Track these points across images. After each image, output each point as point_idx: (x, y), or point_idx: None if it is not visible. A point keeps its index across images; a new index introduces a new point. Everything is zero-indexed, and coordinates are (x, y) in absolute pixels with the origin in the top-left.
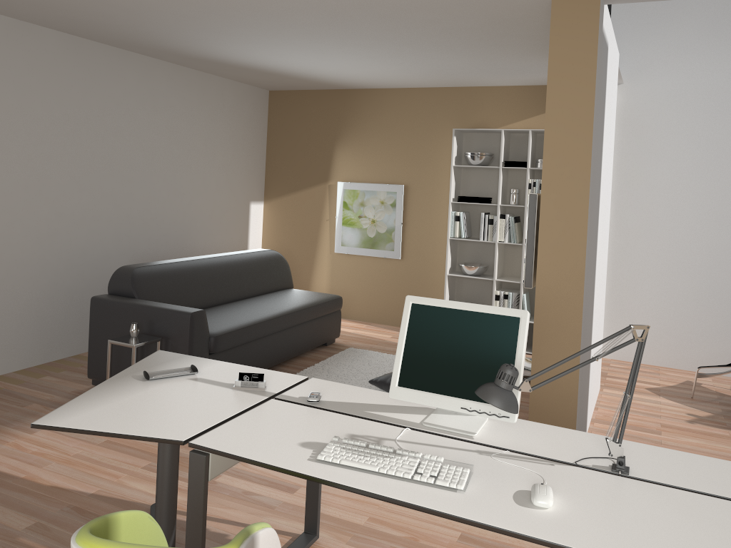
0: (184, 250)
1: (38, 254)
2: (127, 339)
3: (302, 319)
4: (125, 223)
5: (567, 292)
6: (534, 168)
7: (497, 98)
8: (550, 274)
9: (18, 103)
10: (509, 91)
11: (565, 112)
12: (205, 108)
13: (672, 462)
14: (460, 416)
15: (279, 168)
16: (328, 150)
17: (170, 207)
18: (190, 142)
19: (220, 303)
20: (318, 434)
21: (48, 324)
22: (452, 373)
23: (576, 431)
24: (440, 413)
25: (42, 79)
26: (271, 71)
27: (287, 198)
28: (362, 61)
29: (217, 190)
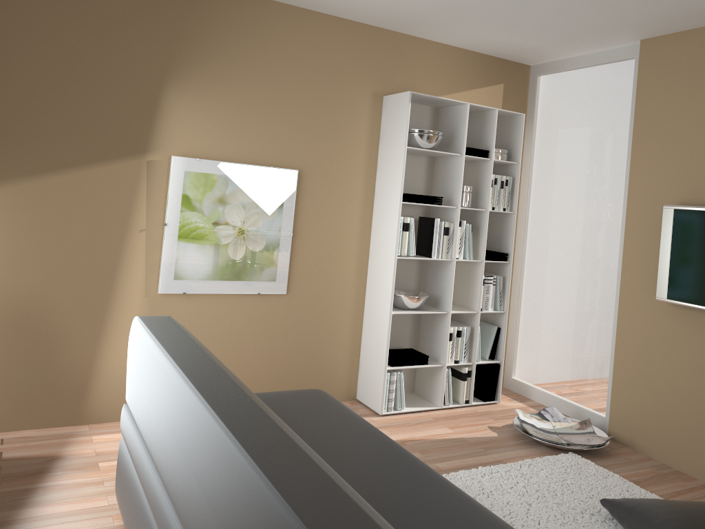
0: None
1: None
2: None
3: None
4: None
5: None
6: (498, 160)
7: (429, 57)
8: None
9: None
10: (442, 51)
11: None
12: None
13: None
14: None
15: (17, 113)
16: (148, 92)
17: None
18: None
19: None
20: None
21: None
22: None
23: None
24: None
25: None
26: None
27: (38, 184)
28: None
29: None
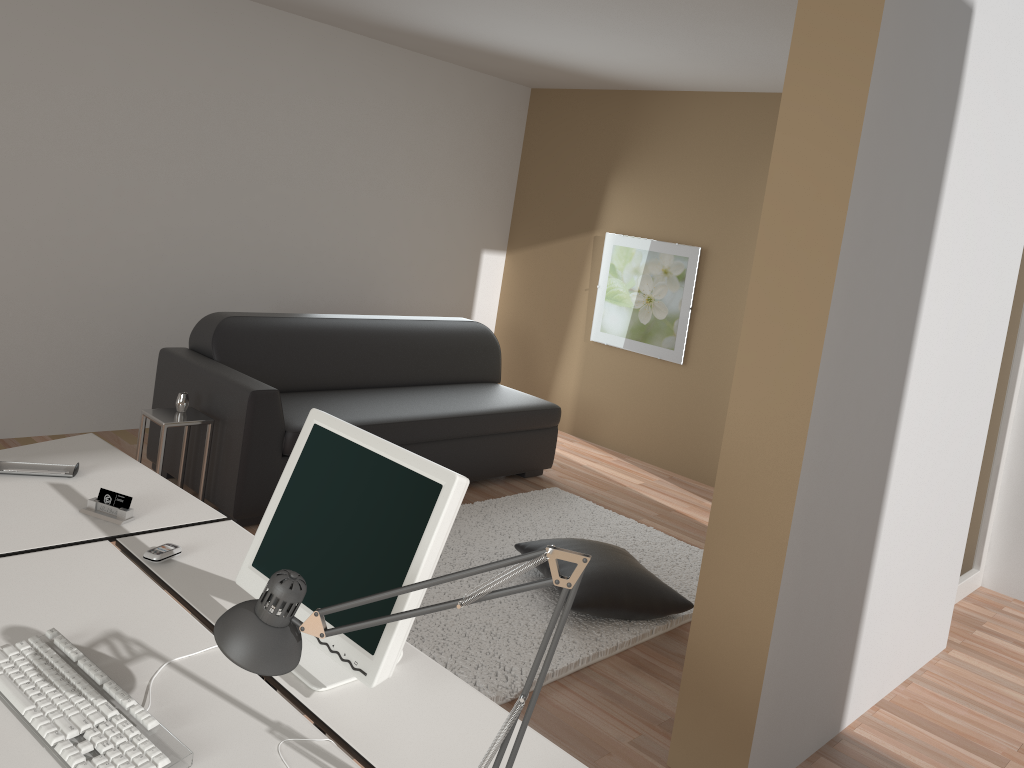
0: (362, 305)
1: (130, 282)
2: (166, 413)
3: (471, 430)
4: (269, 257)
5: (774, 459)
6: None
7: None
8: (750, 420)
9: (116, 75)
10: None
11: (811, 119)
12: (417, 105)
13: None
14: None
15: (531, 204)
16: (599, 184)
17: (344, 243)
18: (387, 153)
19: (358, 387)
20: (67, 617)
21: (139, 378)
22: (322, 564)
23: (534, 735)
24: None
25: (154, 45)
26: (503, 54)
27: (536, 251)
28: (612, 38)
29: (426, 227)
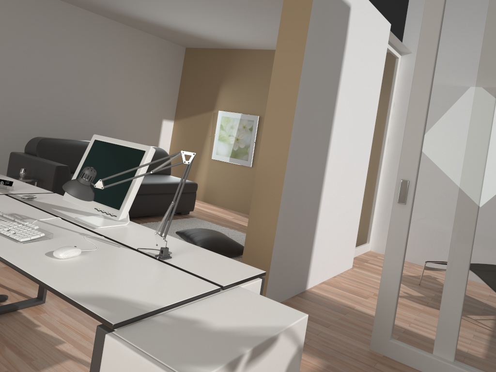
0: None
1: None
2: (15, 177)
3: (157, 190)
4: (62, 116)
5: (275, 171)
6: None
7: None
8: (266, 157)
9: None
10: None
11: (288, 42)
12: (133, 51)
13: (213, 262)
14: (109, 220)
15: (185, 99)
16: (215, 89)
17: (98, 112)
18: (119, 72)
19: None
20: None
21: None
22: None
23: (178, 240)
24: (98, 217)
25: (9, 15)
26: (173, 29)
27: (188, 120)
28: (219, 21)
29: (136, 107)
